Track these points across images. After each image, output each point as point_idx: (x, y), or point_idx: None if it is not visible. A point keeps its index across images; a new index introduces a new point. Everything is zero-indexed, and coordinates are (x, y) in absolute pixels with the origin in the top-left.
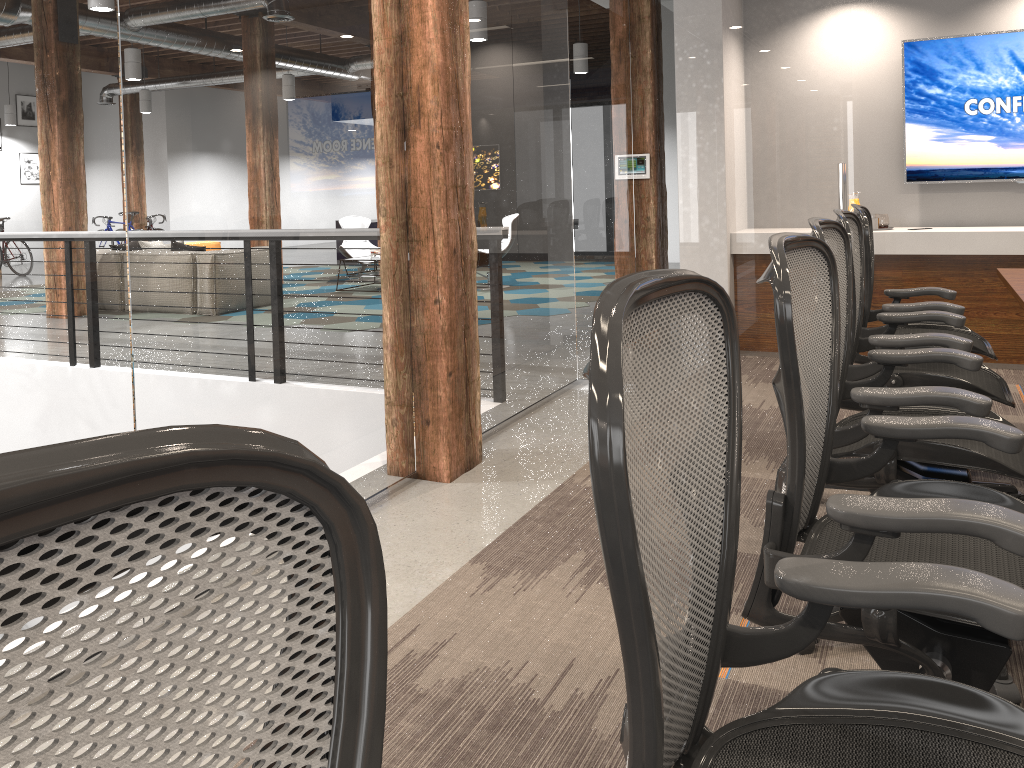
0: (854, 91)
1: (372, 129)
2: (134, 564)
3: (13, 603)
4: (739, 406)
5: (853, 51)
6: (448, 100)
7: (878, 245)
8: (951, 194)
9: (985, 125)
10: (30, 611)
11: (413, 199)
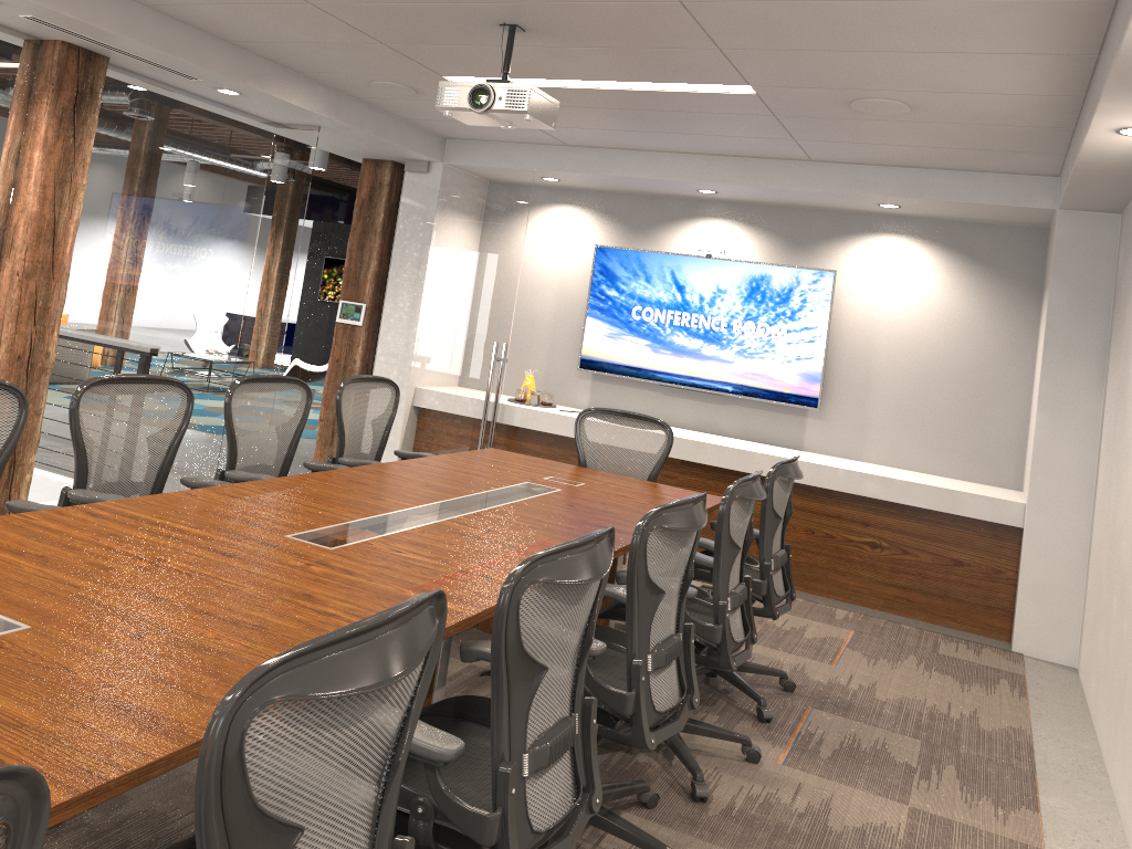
0: (558, 280)
1: None
2: None
3: None
4: None
5: (563, 245)
6: (39, 240)
7: (522, 419)
8: (615, 386)
9: (644, 330)
10: None
11: None
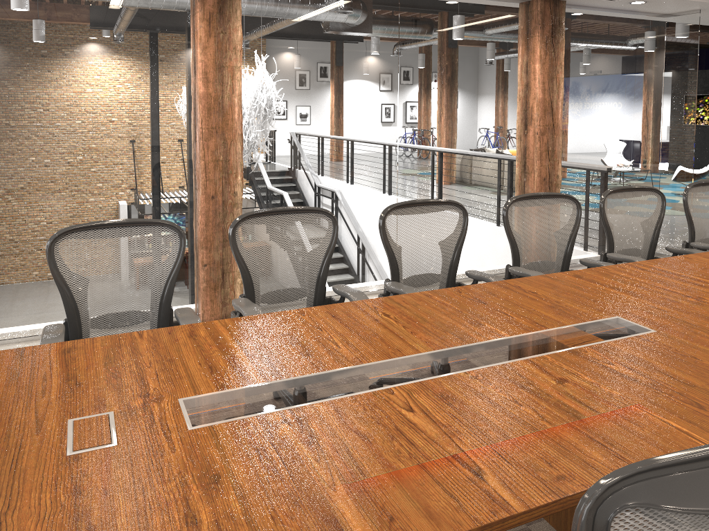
0: None
1: (506, 126)
2: (312, 217)
3: (302, 217)
4: (464, 232)
5: None
6: (544, 113)
7: None
8: None
9: None
10: (304, 218)
11: (527, 155)
